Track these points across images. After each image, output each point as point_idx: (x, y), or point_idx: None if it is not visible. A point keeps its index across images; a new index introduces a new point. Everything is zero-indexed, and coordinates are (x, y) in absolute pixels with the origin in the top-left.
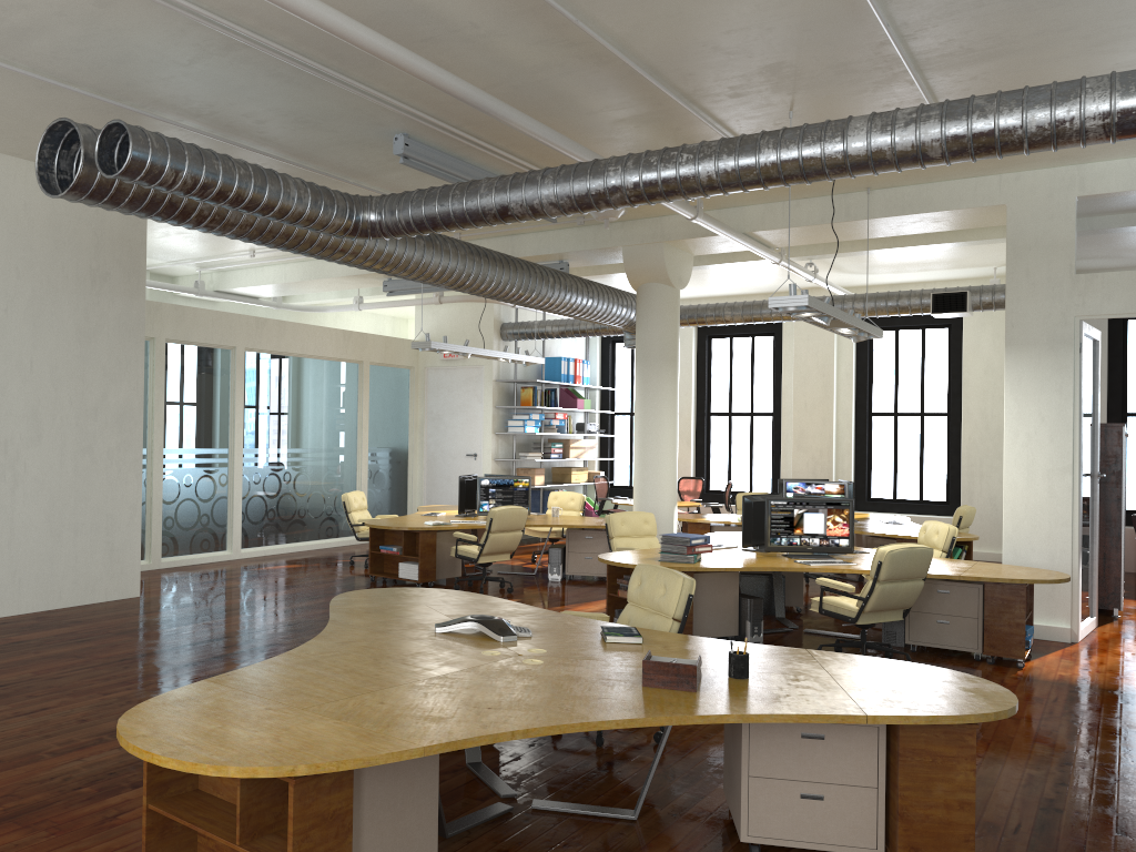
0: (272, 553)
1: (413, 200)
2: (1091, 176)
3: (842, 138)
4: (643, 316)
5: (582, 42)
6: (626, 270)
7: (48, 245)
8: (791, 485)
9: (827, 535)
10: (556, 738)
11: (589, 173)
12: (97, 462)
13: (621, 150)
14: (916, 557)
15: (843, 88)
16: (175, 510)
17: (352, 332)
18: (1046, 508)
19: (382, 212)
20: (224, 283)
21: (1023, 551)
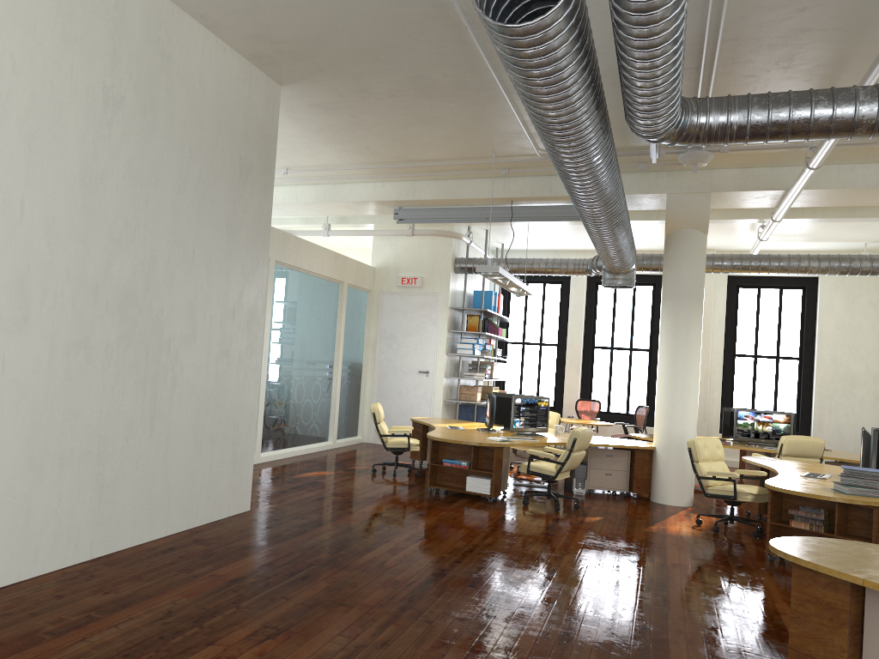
0: (279, 457)
1: (753, 103)
2: None
3: None
4: (678, 258)
5: None
6: (667, 215)
7: (213, 125)
8: (742, 413)
9: None
10: None
11: None
12: (231, 366)
13: None
14: None
15: None
16: None
17: (339, 254)
18: None
19: (707, 114)
20: None
21: None
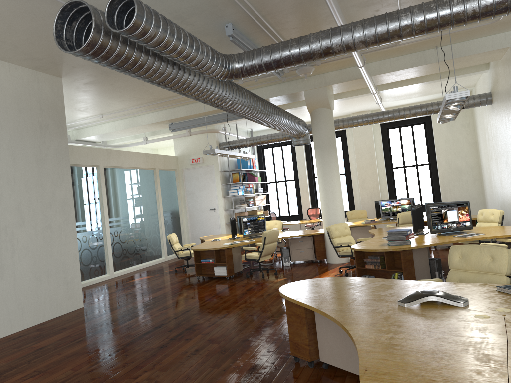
0: (128, 272)
1: (263, 52)
2: None
3: None
4: (317, 125)
5: None
6: (306, 103)
7: (15, 109)
8: (383, 203)
9: (459, 221)
10: None
11: (387, 20)
12: (54, 233)
13: None
14: None
15: None
16: (80, 256)
17: (149, 153)
18: None
19: (242, 62)
20: (80, 135)
21: None
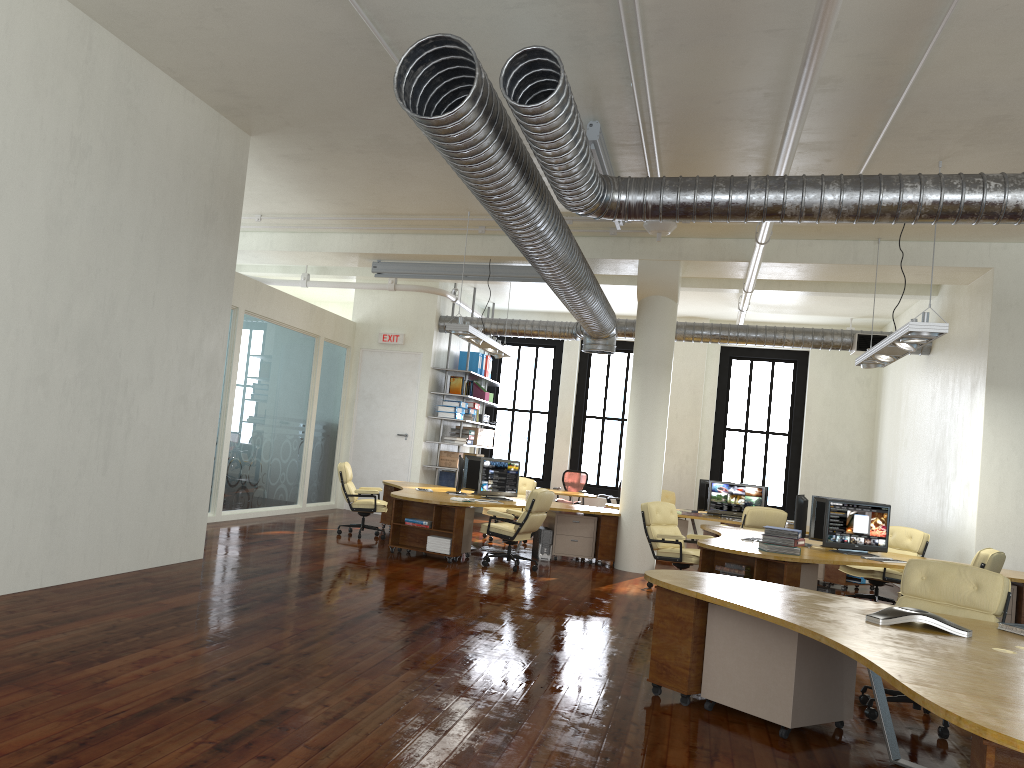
0: (242, 517)
1: (665, 186)
2: None
3: None
4: (648, 325)
5: (894, 63)
6: (639, 281)
7: (178, 174)
8: (716, 485)
9: (869, 535)
10: None
11: (883, 186)
12: (188, 412)
13: (751, 172)
14: (1001, 561)
15: (1012, 148)
16: None
17: (316, 307)
18: (1013, 522)
19: (626, 193)
20: None
21: None
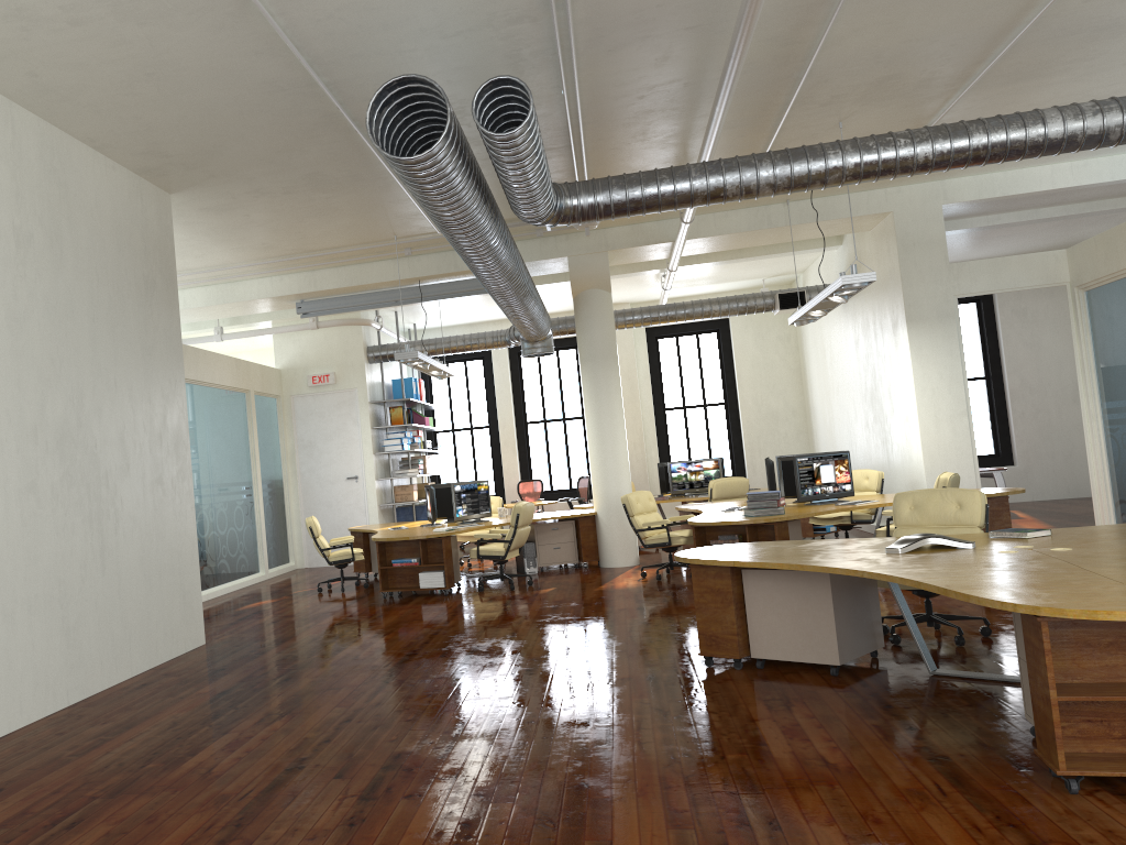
0: (212, 596)
1: (613, 185)
2: (950, 189)
3: (1043, 124)
4: (588, 319)
5: (798, 42)
6: (571, 278)
7: (114, 247)
8: (675, 466)
9: (836, 482)
10: (915, 648)
11: (809, 156)
12: (166, 493)
13: (671, 156)
14: (957, 481)
15: (901, 101)
16: None
17: (240, 360)
18: (953, 445)
19: (578, 197)
20: None
21: None
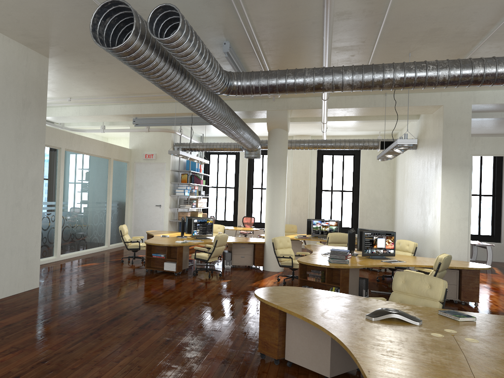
0: (73, 256)
1: (261, 76)
2: (478, 96)
3: None
4: (273, 144)
5: (376, 2)
6: (267, 121)
7: (3, 82)
8: (315, 222)
9: (385, 248)
10: None
11: (374, 70)
12: (22, 211)
13: (314, 63)
14: (449, 260)
15: (445, 44)
16: None
17: (107, 143)
18: (457, 235)
19: (241, 81)
20: None
21: (447, 253)
